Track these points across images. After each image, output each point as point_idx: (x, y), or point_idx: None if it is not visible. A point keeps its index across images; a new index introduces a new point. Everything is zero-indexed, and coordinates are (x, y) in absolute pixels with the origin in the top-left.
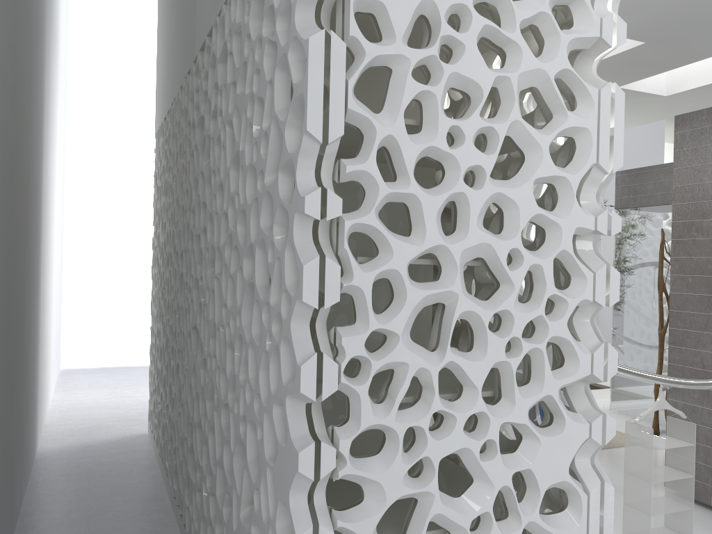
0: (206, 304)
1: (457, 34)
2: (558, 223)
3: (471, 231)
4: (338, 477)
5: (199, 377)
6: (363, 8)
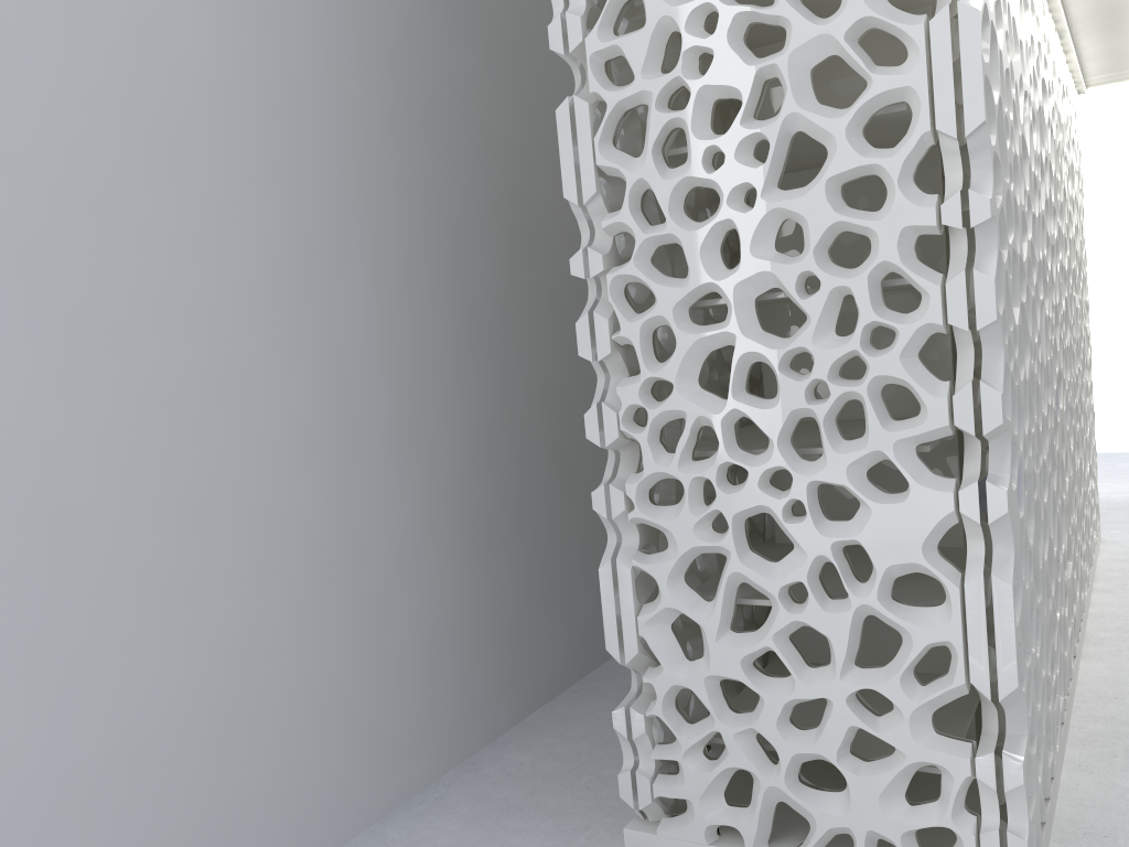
0: None
1: (702, 41)
2: (870, 228)
3: (744, 261)
4: (628, 519)
5: None
6: (609, 56)
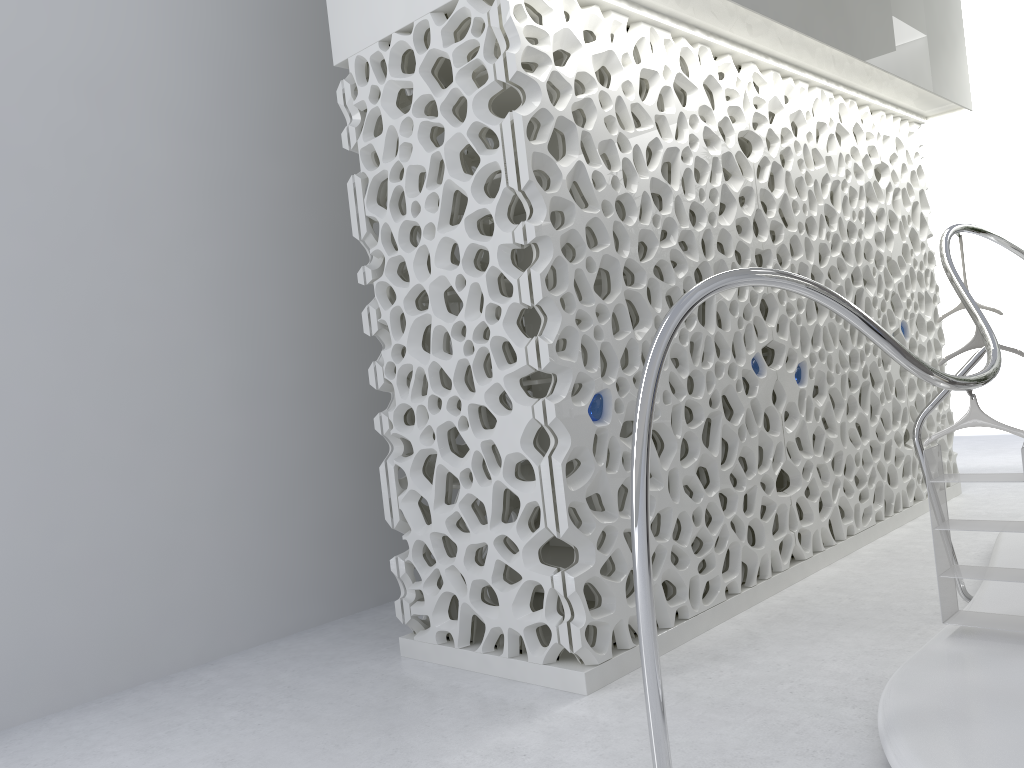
0: None
1: (407, 139)
2: (485, 246)
3: (432, 270)
4: (391, 434)
5: None
6: (371, 149)
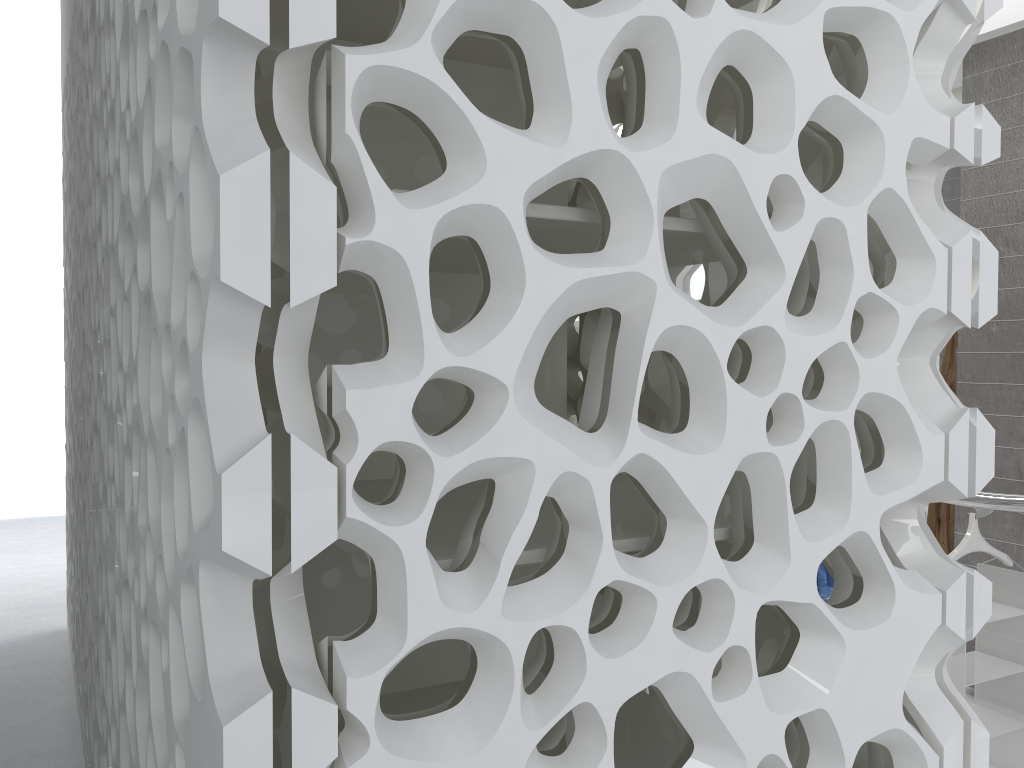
0: (104, 375)
1: None
2: (877, 124)
3: (685, 123)
4: None
5: (101, 525)
6: None
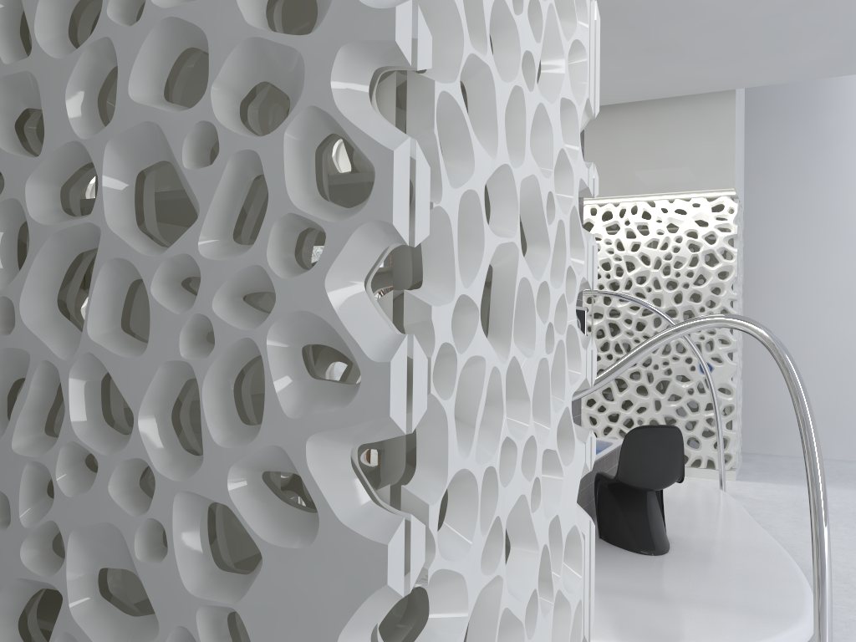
0: None
1: None
2: (572, 168)
3: (527, 154)
4: (428, 580)
5: None
6: None
